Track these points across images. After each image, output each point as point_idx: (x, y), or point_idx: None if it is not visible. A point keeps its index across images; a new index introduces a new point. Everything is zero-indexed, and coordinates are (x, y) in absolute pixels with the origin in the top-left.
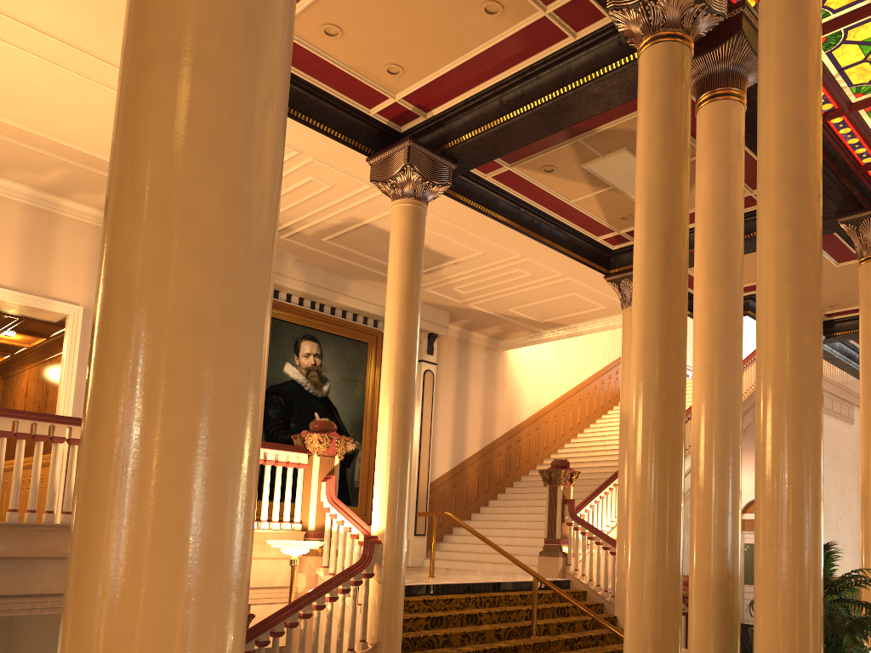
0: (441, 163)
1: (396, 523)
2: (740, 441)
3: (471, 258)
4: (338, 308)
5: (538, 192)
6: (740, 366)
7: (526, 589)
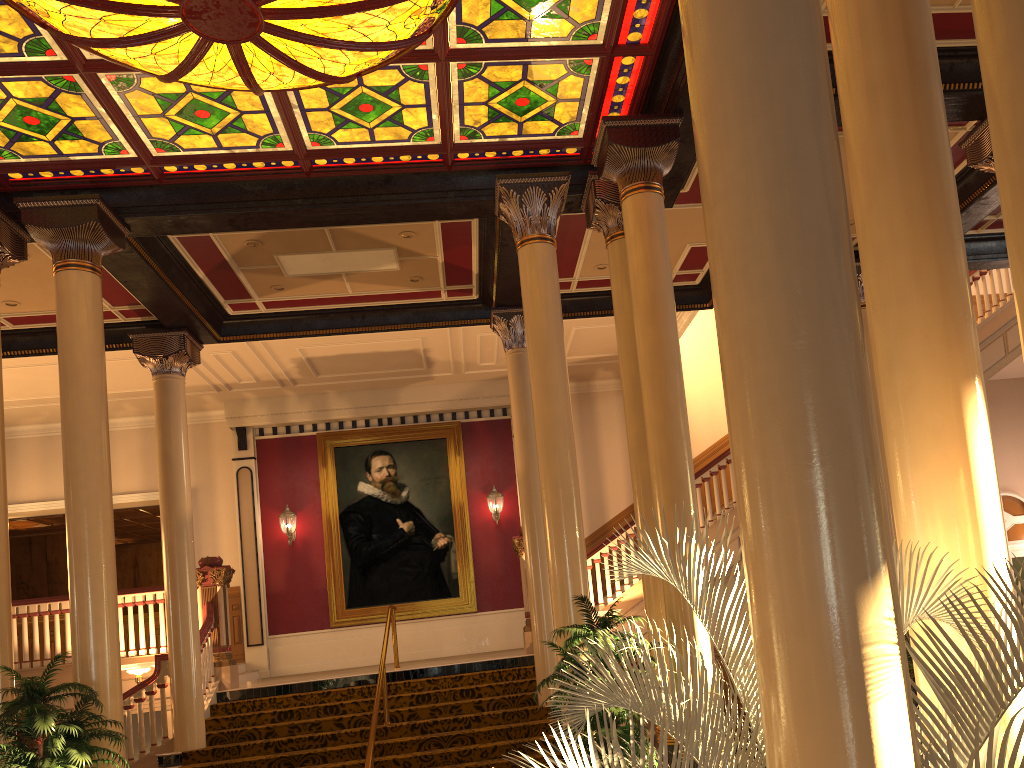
0: (169, 336)
1: (174, 642)
2: (84, 566)
3: (428, 344)
4: (406, 415)
5: (317, 299)
6: (79, 501)
7: (465, 671)
